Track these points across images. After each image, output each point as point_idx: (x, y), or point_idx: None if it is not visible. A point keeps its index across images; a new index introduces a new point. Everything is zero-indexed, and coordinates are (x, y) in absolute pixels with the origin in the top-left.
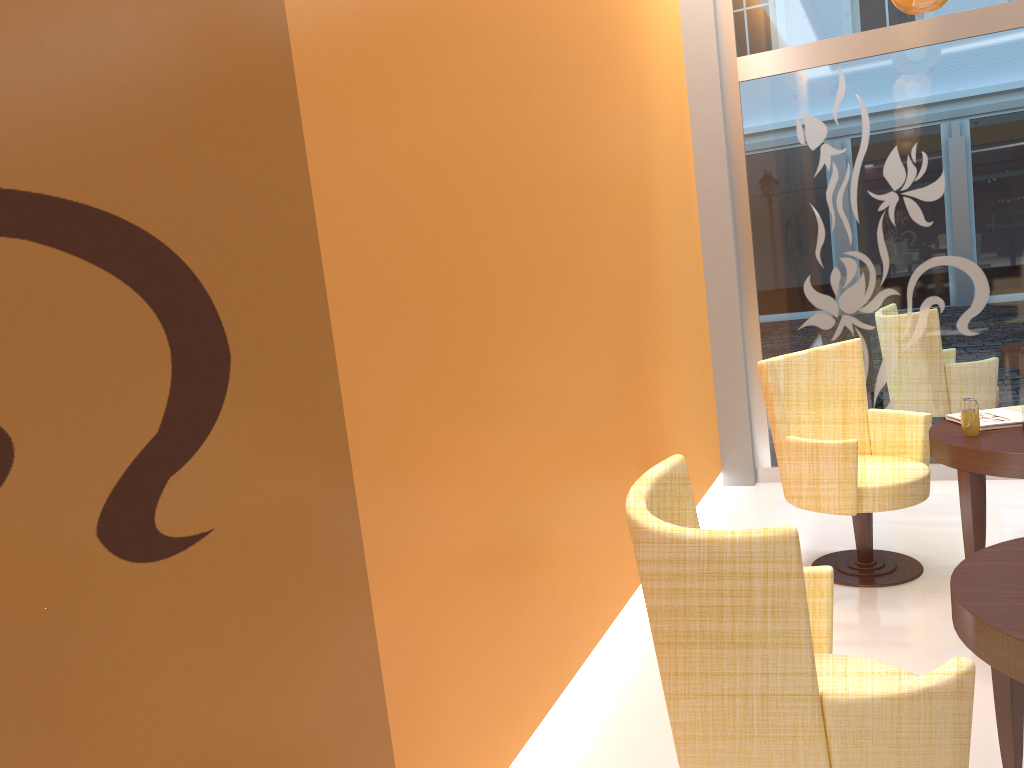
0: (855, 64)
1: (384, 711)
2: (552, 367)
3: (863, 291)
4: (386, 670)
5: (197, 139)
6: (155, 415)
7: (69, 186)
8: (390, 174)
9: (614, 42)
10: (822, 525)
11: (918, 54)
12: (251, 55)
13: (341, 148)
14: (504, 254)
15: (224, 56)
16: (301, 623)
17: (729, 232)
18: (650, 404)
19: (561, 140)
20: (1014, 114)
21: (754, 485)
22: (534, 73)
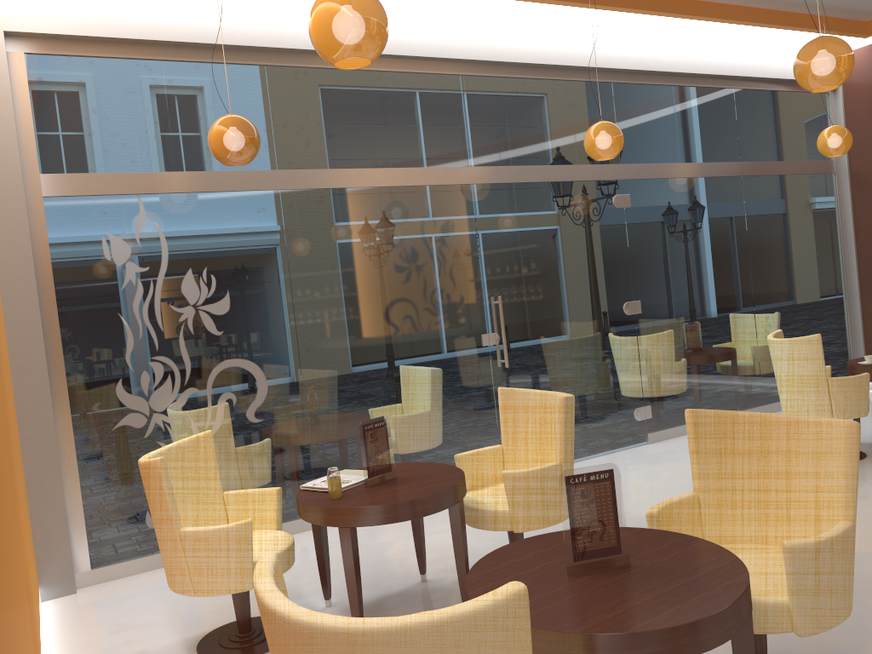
0: (153, 197)
1: None
2: None
3: (171, 391)
4: None
5: None
6: None
7: None
8: None
9: None
10: (176, 612)
11: (203, 197)
12: None
13: None
14: None
15: None
16: None
17: (40, 339)
18: (21, 523)
19: None
20: (274, 252)
21: (76, 592)
22: None
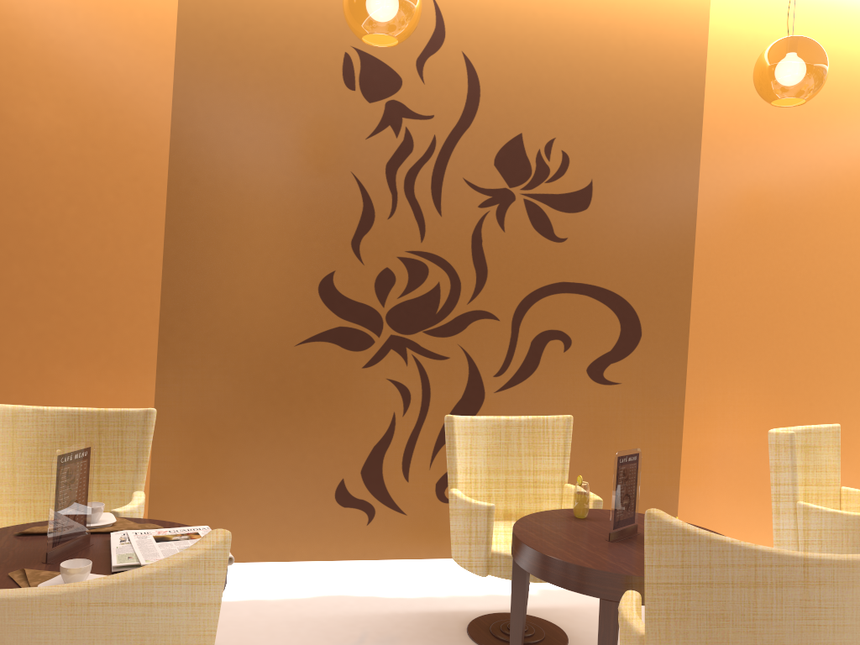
0: None
1: (678, 477)
2: (856, 387)
3: None
4: (683, 464)
5: (646, 271)
6: (610, 346)
7: (601, 283)
8: (739, 284)
9: None
10: None
11: None
12: (675, 245)
13: (712, 274)
14: (822, 324)
15: (663, 246)
16: (647, 426)
17: None
18: None
19: None
20: None
21: None
22: None
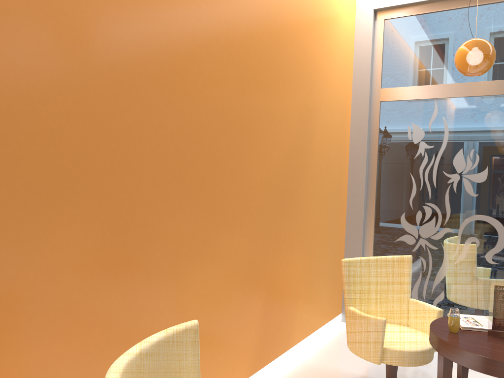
0: (444, 100)
1: None
2: (190, 243)
3: (433, 226)
4: None
5: None
6: None
7: None
8: (51, 117)
9: (291, 69)
10: None
11: (480, 99)
12: None
13: (2, 97)
14: (158, 174)
15: None
16: None
17: (363, 181)
18: (282, 271)
19: (229, 116)
20: None
21: None
22: (212, 77)
